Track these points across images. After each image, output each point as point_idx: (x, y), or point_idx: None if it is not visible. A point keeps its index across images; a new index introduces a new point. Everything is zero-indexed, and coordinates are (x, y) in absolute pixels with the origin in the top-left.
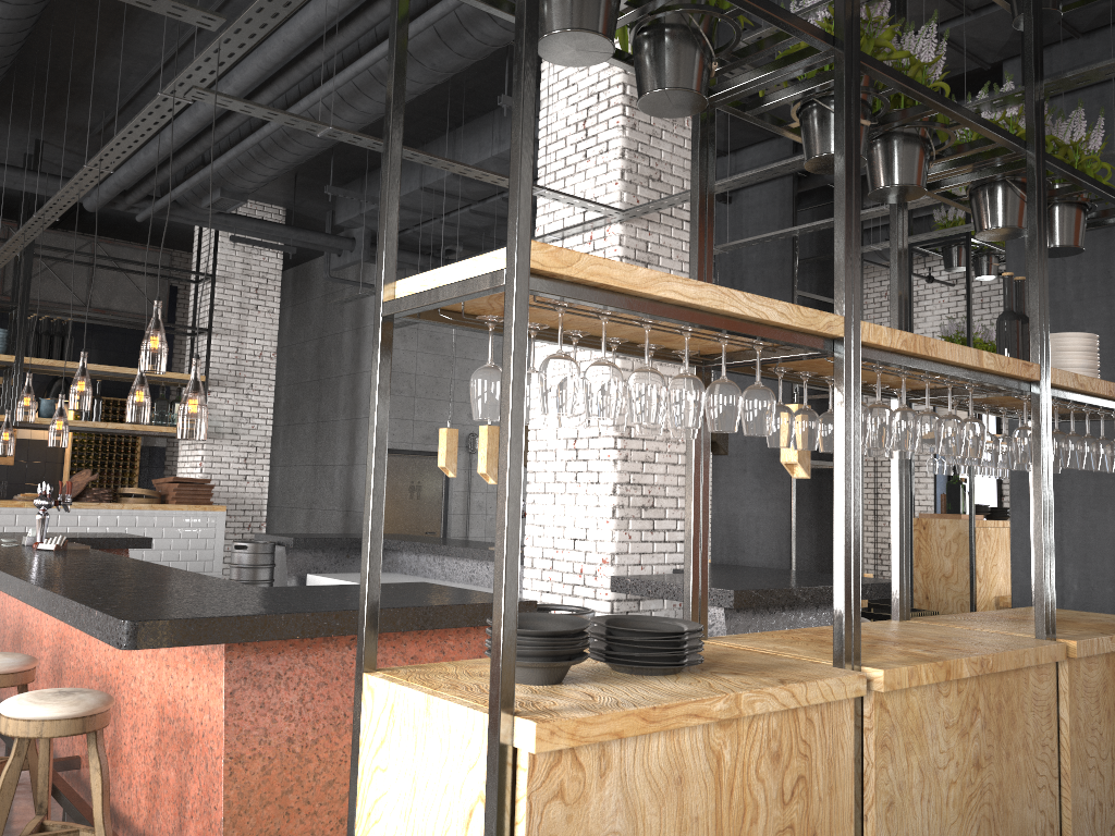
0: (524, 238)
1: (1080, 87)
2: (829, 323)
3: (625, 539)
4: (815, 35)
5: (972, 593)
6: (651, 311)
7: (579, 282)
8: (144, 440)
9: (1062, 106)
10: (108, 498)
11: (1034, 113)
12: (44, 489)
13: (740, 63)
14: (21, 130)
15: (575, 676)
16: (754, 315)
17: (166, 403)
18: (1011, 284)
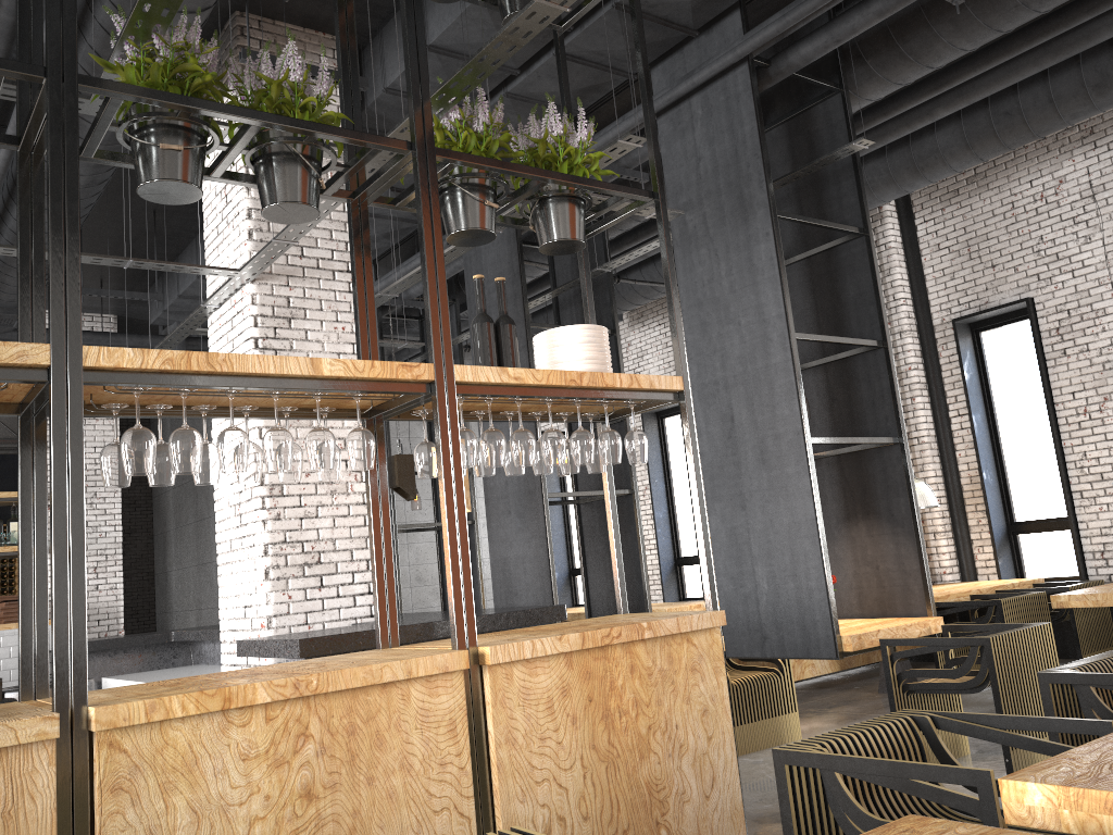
0: None
1: (702, 82)
2: (21, 353)
3: (284, 600)
4: (10, 68)
5: None
6: None
7: None
8: None
9: (697, 103)
10: None
11: (413, 113)
12: None
13: None
14: None
15: None
16: None
17: None
18: (480, 286)
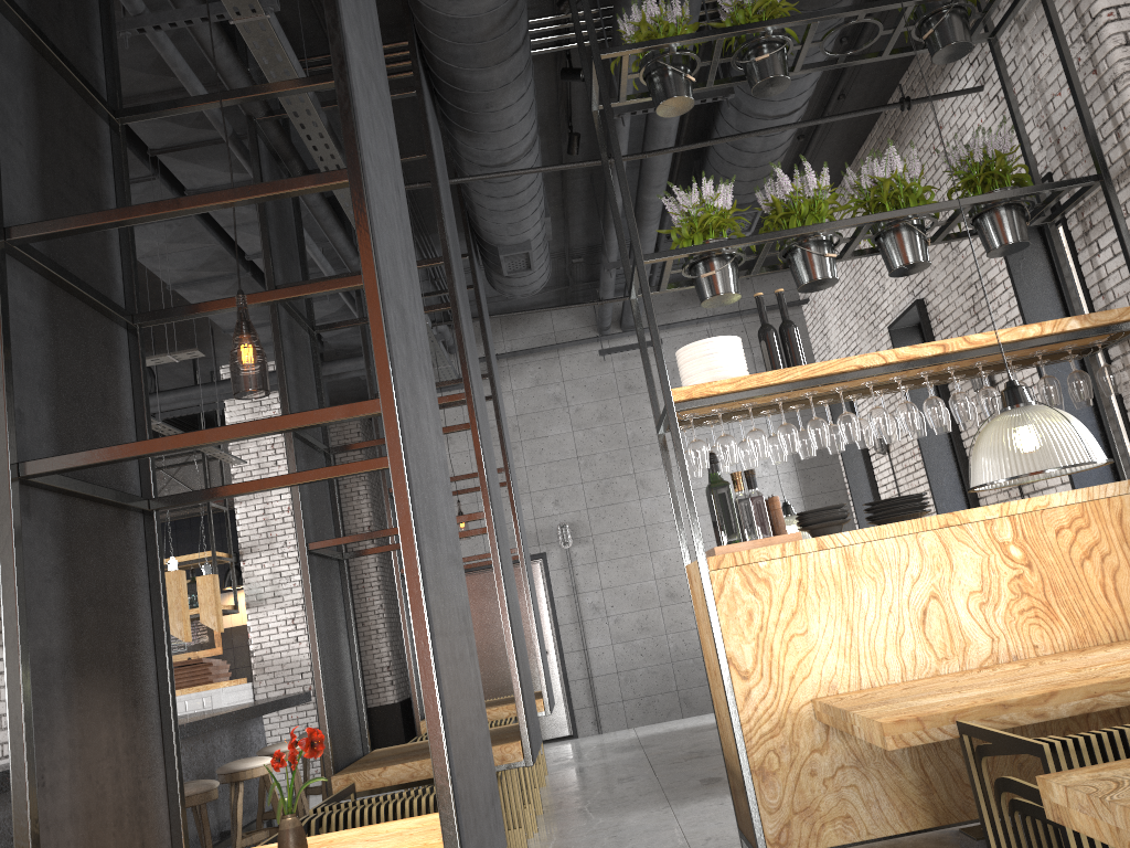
0: None
1: None
2: None
3: None
4: None
5: (728, 705)
6: None
7: None
8: None
9: None
10: None
11: None
12: None
13: None
14: None
15: None
16: None
17: (194, 585)
18: None
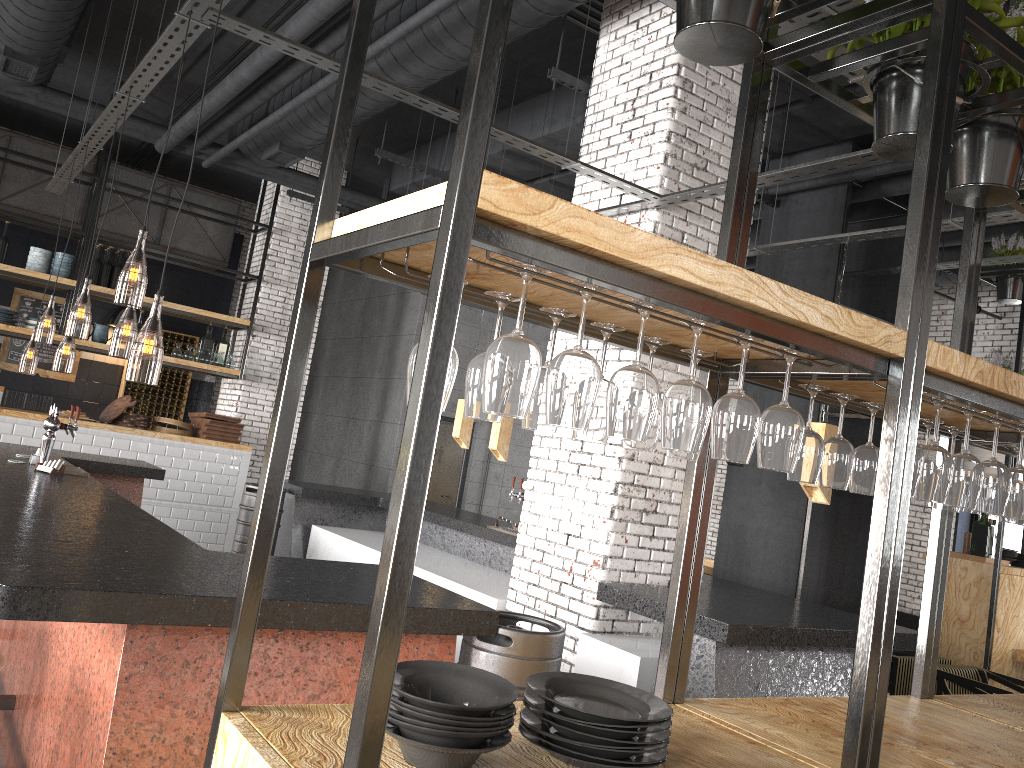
0: (473, 166)
1: None
2: (887, 338)
3: (621, 542)
4: None
5: (989, 643)
6: (649, 292)
7: (551, 239)
8: (195, 374)
9: None
10: (143, 424)
11: None
12: (53, 411)
13: (810, 6)
14: (108, 70)
15: (492, 758)
16: (789, 314)
17: (211, 342)
18: None
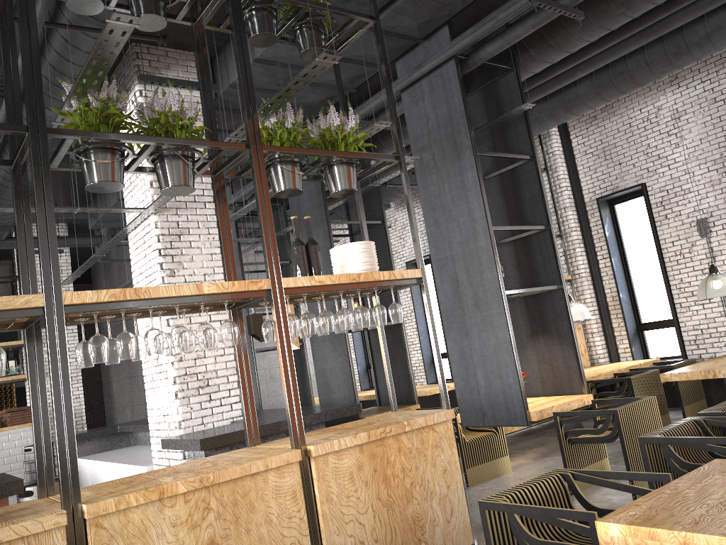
0: None
1: (427, 72)
2: (27, 301)
3: (188, 410)
4: (6, 129)
5: None
6: None
7: None
8: (19, 383)
9: (425, 84)
10: None
11: (248, 126)
12: None
13: None
14: None
15: None
16: None
17: None
18: (295, 223)
